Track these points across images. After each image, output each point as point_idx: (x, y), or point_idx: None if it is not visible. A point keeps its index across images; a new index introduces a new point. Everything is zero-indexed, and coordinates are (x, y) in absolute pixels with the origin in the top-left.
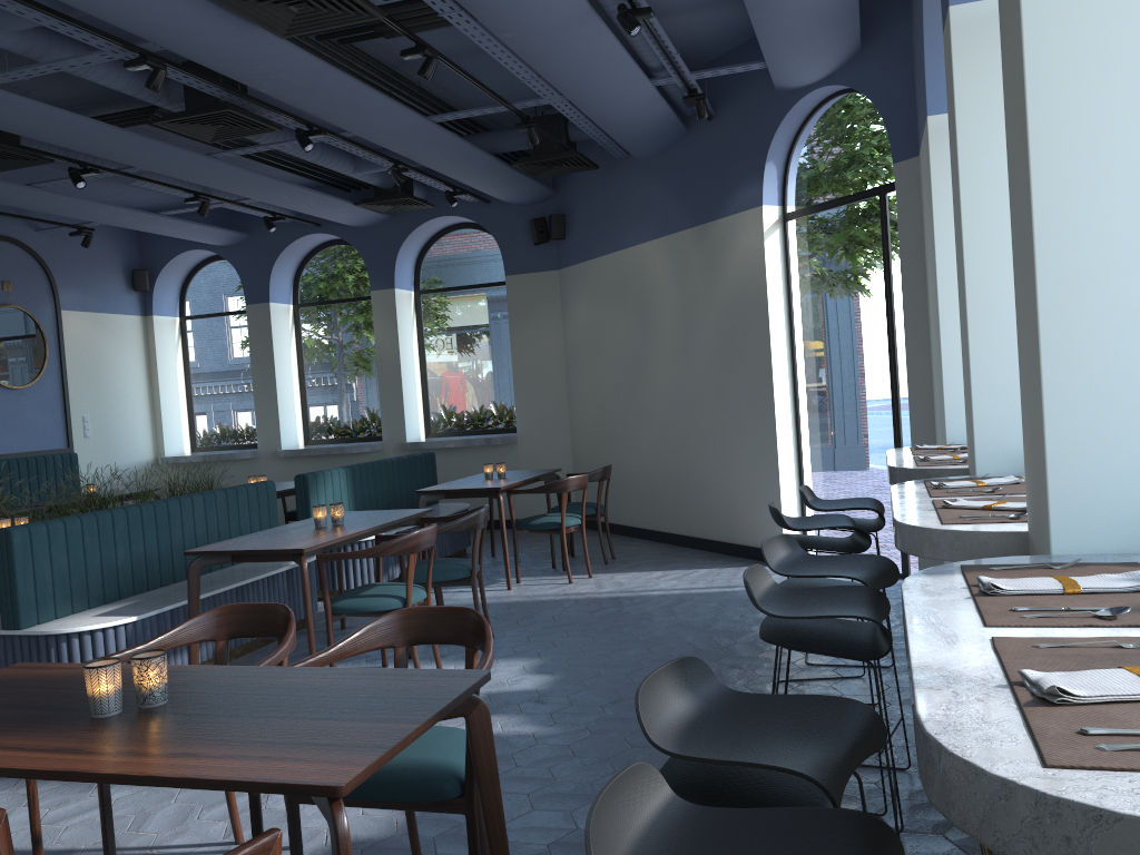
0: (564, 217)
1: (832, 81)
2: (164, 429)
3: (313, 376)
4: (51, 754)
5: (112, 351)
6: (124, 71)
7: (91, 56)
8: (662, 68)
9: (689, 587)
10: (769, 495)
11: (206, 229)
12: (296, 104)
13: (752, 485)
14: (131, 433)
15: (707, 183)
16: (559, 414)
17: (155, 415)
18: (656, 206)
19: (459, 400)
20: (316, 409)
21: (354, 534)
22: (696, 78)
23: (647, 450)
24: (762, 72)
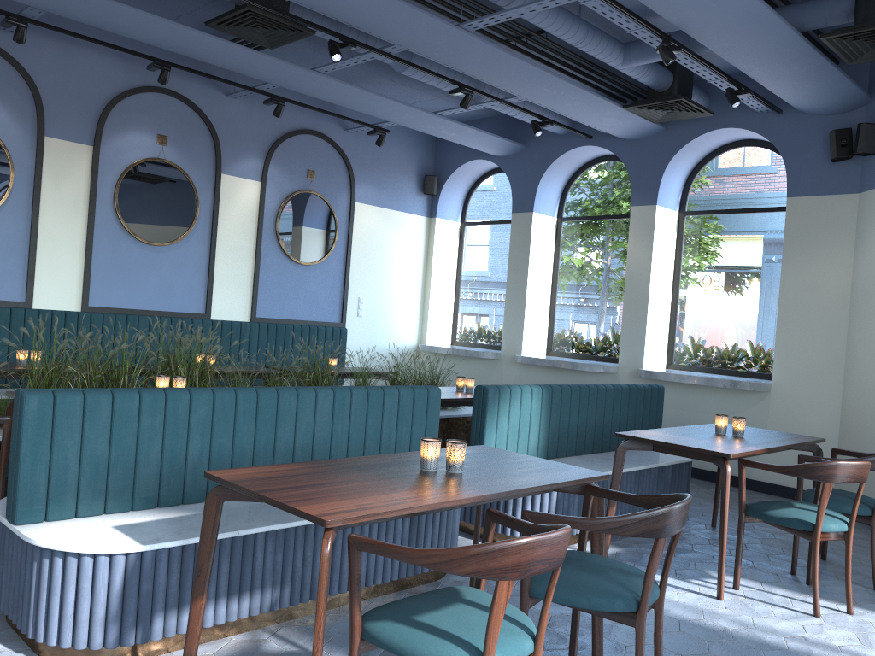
0: None
1: None
2: (429, 320)
3: (564, 289)
4: None
5: (395, 244)
6: None
7: None
8: None
9: None
10: None
11: (482, 135)
12: None
13: None
14: (400, 319)
15: None
16: (830, 368)
17: (423, 307)
18: None
19: (709, 333)
20: (562, 321)
21: (445, 504)
22: None
23: None
24: None
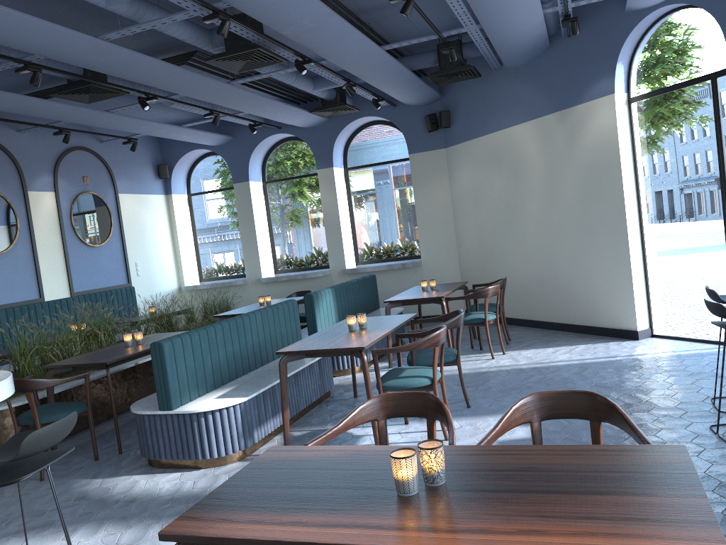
0: (449, 112)
1: (673, 1)
2: (183, 268)
3: (278, 228)
4: (413, 532)
5: (149, 218)
6: (187, 26)
7: (179, 15)
8: (549, 0)
9: (582, 358)
10: (624, 293)
11: (208, 135)
12: (304, 41)
13: (609, 287)
14: (164, 272)
15: (567, 80)
16: (449, 245)
17: (176, 259)
18: (524, 100)
19: (377, 239)
20: (281, 249)
21: (385, 334)
22: (573, 6)
23: (521, 266)
24: (612, 0)
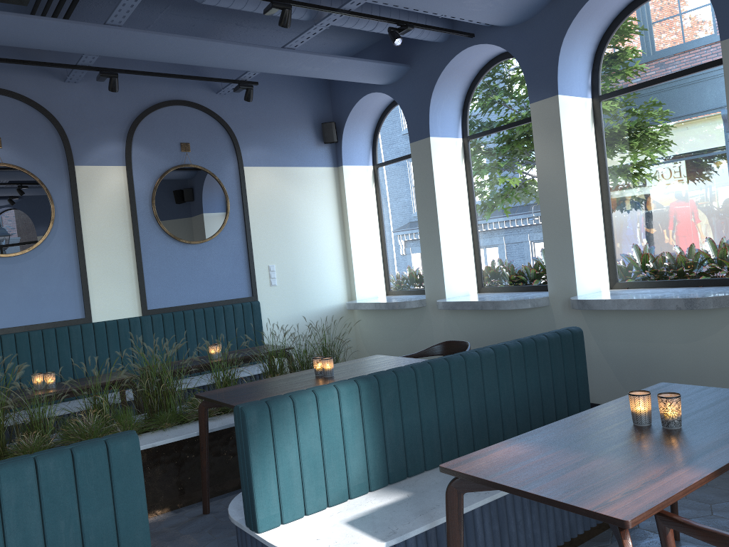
0: None
1: None
2: (355, 274)
3: (484, 216)
4: None
5: (301, 202)
6: None
7: None
8: None
9: None
10: None
11: (352, 63)
12: None
13: None
14: (322, 279)
15: None
16: None
17: (348, 261)
18: None
19: (655, 238)
20: (488, 252)
21: None
22: None
23: None
24: None
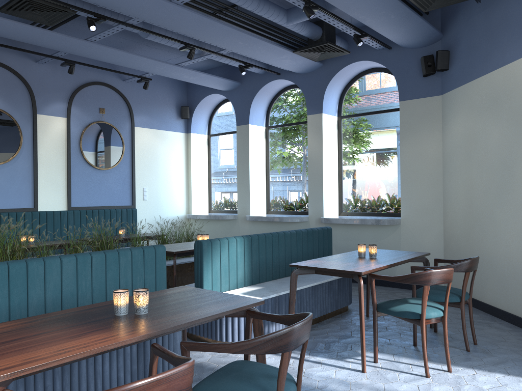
0: (449, 52)
1: None
2: (192, 198)
3: (273, 171)
4: None
5: (165, 152)
6: None
7: None
8: None
9: None
10: None
11: (211, 78)
12: None
13: None
14: (173, 199)
15: None
16: (435, 206)
17: (188, 190)
18: None
19: (362, 191)
20: (274, 191)
21: (110, 346)
22: None
23: (514, 243)
24: None
